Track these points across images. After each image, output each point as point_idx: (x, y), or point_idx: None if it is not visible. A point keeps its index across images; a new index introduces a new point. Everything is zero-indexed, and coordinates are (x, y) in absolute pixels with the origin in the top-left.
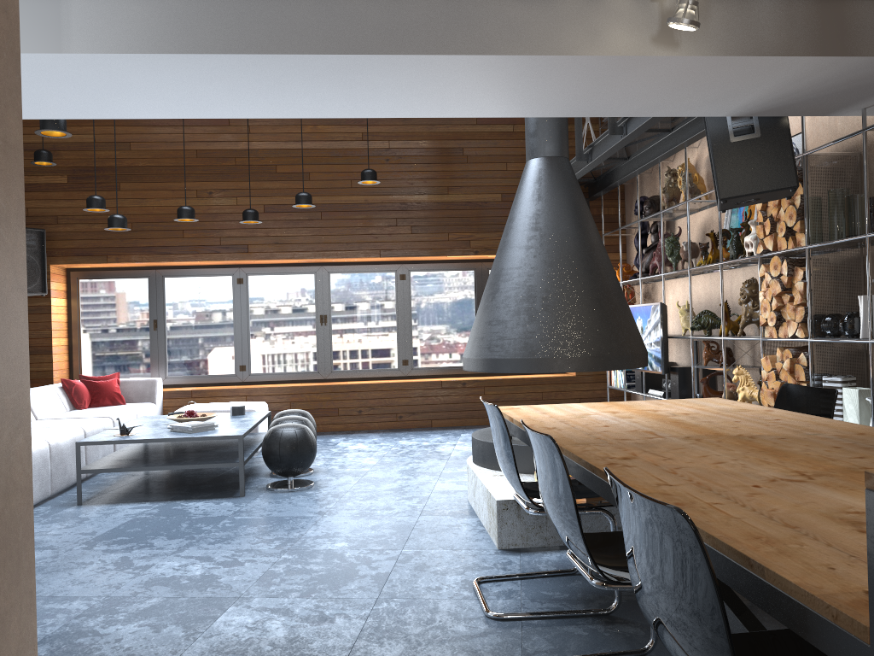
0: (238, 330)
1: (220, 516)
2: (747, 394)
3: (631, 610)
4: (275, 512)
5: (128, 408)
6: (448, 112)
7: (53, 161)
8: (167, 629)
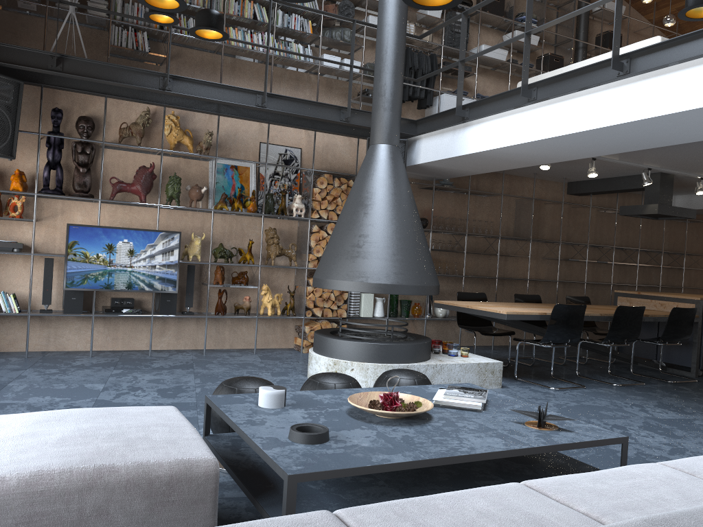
0: None
1: None
2: (273, 302)
3: (544, 377)
4: None
5: None
6: (521, 146)
7: None
8: (700, 423)
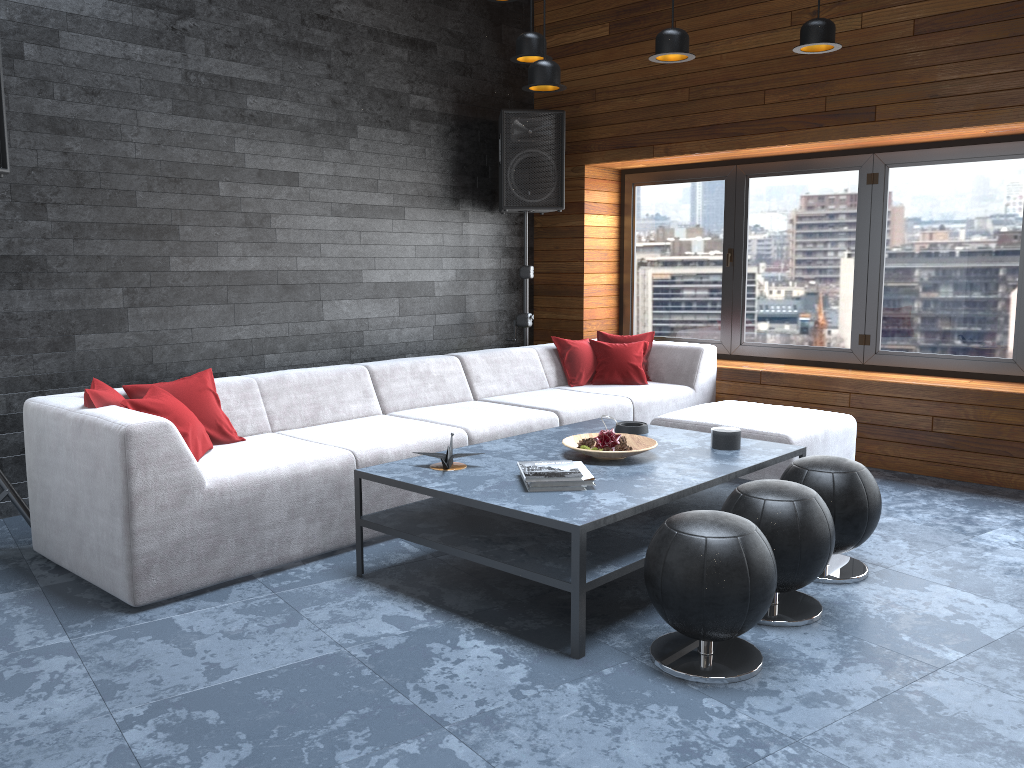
0: (861, 270)
1: (435, 718)
2: None
3: None
4: (536, 757)
5: (625, 395)
6: None
7: (593, 3)
8: None
